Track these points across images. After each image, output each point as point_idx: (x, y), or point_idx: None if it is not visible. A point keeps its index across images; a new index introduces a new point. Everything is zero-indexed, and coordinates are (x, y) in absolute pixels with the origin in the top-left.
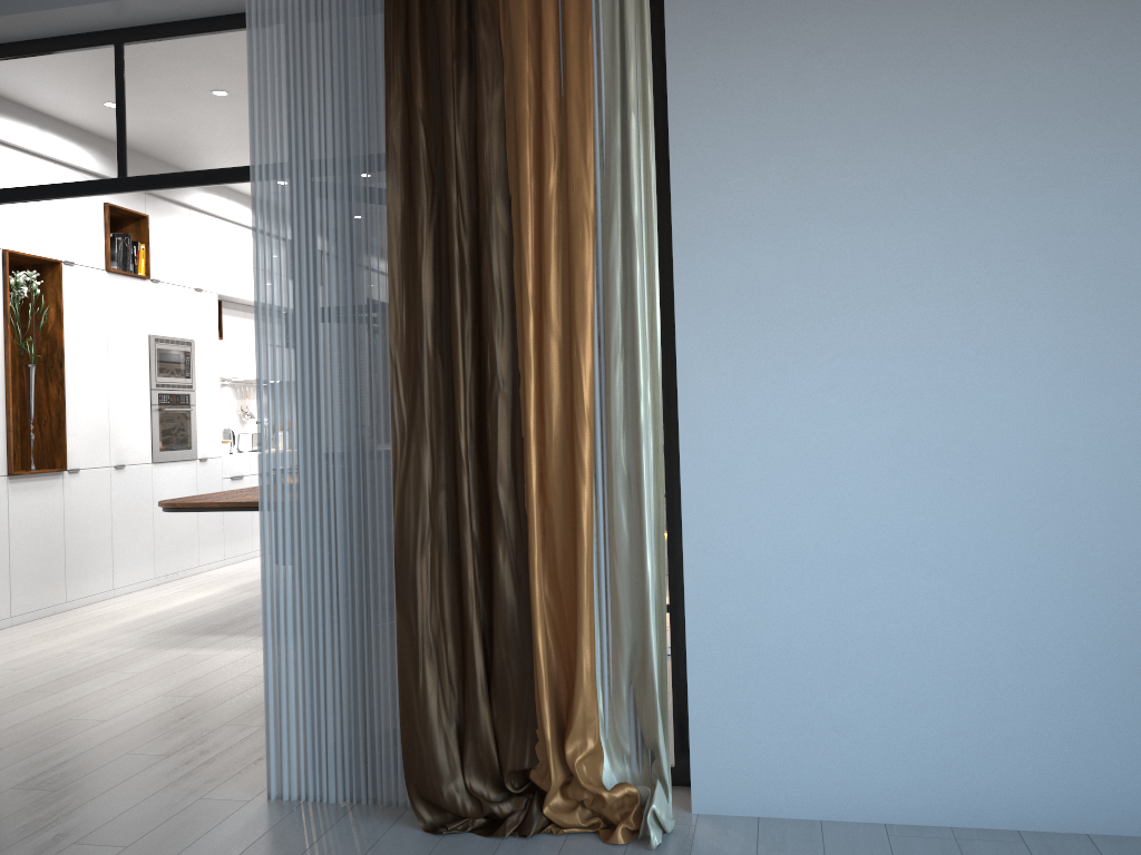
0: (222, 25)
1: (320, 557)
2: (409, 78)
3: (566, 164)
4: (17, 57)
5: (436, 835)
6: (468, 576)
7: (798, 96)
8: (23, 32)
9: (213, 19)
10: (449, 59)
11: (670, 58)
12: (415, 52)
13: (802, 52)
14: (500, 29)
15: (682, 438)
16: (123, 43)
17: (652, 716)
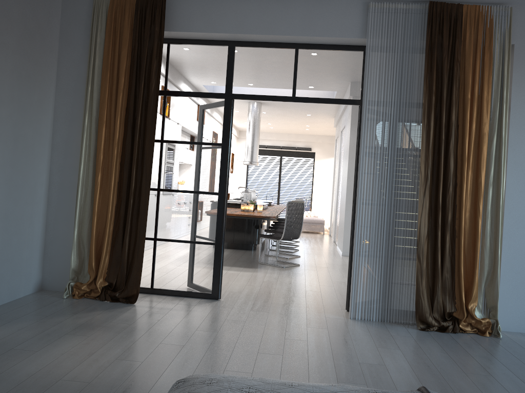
0: (339, 48)
1: (376, 238)
2: (431, 82)
3: (478, 117)
4: (254, 47)
5: (424, 331)
6: (439, 248)
7: None
8: (263, 39)
9: (336, 45)
10: (446, 78)
11: (513, 86)
12: (434, 74)
13: None
14: (460, 69)
15: (505, 209)
16: (298, 48)
17: (495, 297)
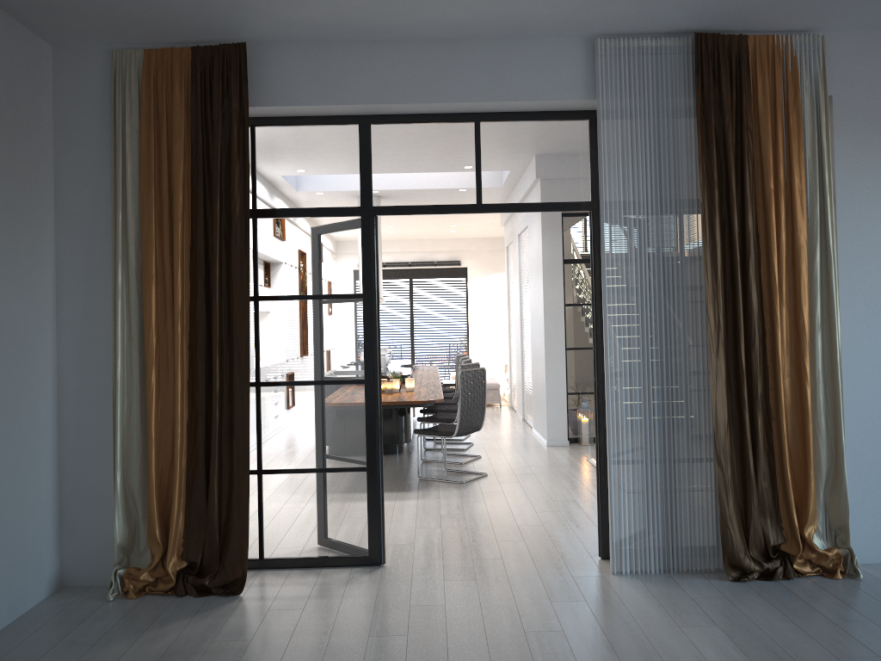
0: (548, 116)
1: (643, 433)
2: (710, 167)
3: (789, 218)
4: (405, 123)
5: (740, 582)
6: (749, 441)
7: None
8: (420, 110)
9: (542, 112)
10: (733, 158)
11: (836, 164)
12: (714, 153)
13: None
14: (752, 142)
15: (843, 365)
16: (480, 122)
17: (844, 512)
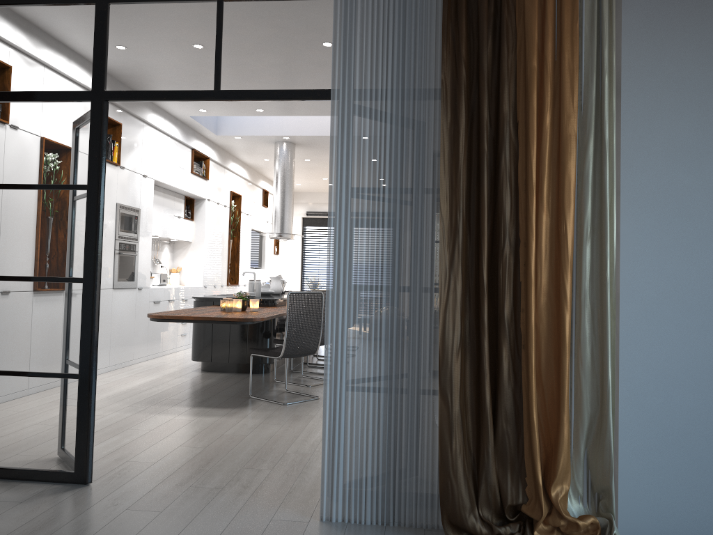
0: None
1: (367, 355)
2: (457, 39)
3: (557, 104)
4: (144, 2)
5: None
6: (486, 372)
7: (707, 73)
8: None
9: None
10: (486, 29)
11: (624, 42)
12: (462, 22)
13: (711, 46)
14: (516, 13)
15: (621, 287)
16: (223, 0)
17: (607, 470)
